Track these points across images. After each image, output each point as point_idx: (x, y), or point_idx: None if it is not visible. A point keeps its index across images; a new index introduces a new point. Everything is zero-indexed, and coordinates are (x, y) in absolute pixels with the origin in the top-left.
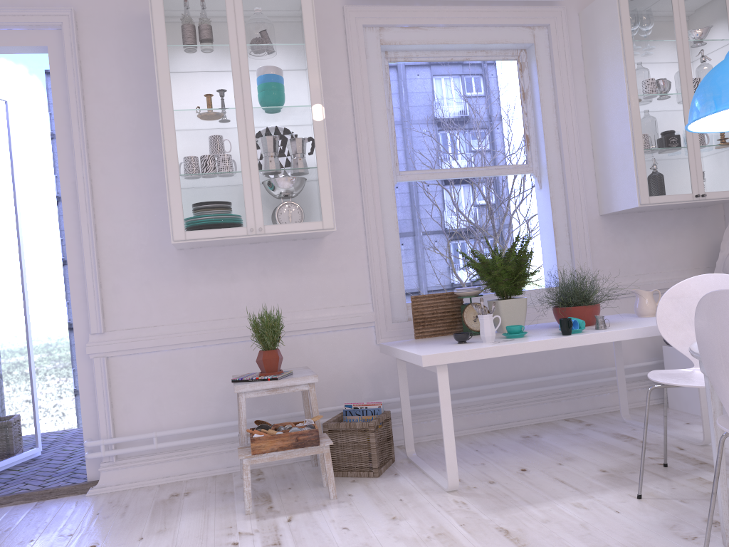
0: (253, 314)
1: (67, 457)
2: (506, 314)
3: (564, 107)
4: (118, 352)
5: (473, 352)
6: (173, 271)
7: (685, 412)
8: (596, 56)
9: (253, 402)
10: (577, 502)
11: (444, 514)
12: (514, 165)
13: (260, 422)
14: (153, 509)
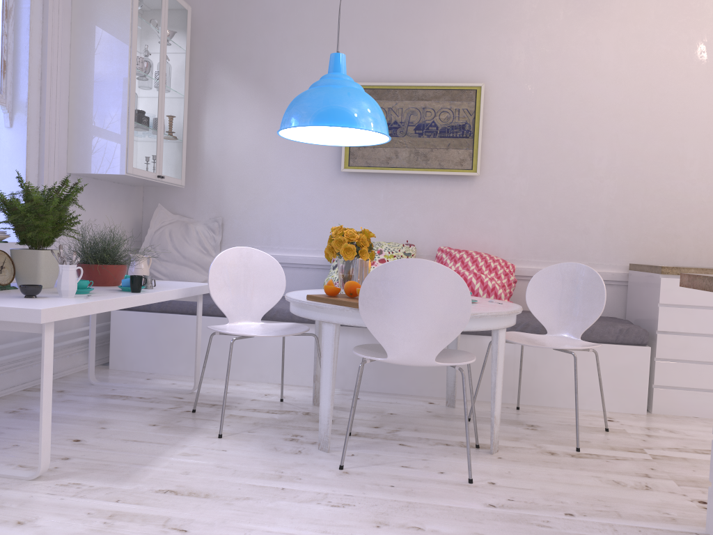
0: None
1: None
2: (45, 267)
3: (52, 47)
4: None
5: (83, 306)
6: None
7: (130, 370)
8: (92, 10)
9: None
10: (181, 452)
11: (77, 499)
12: None
13: None
14: None
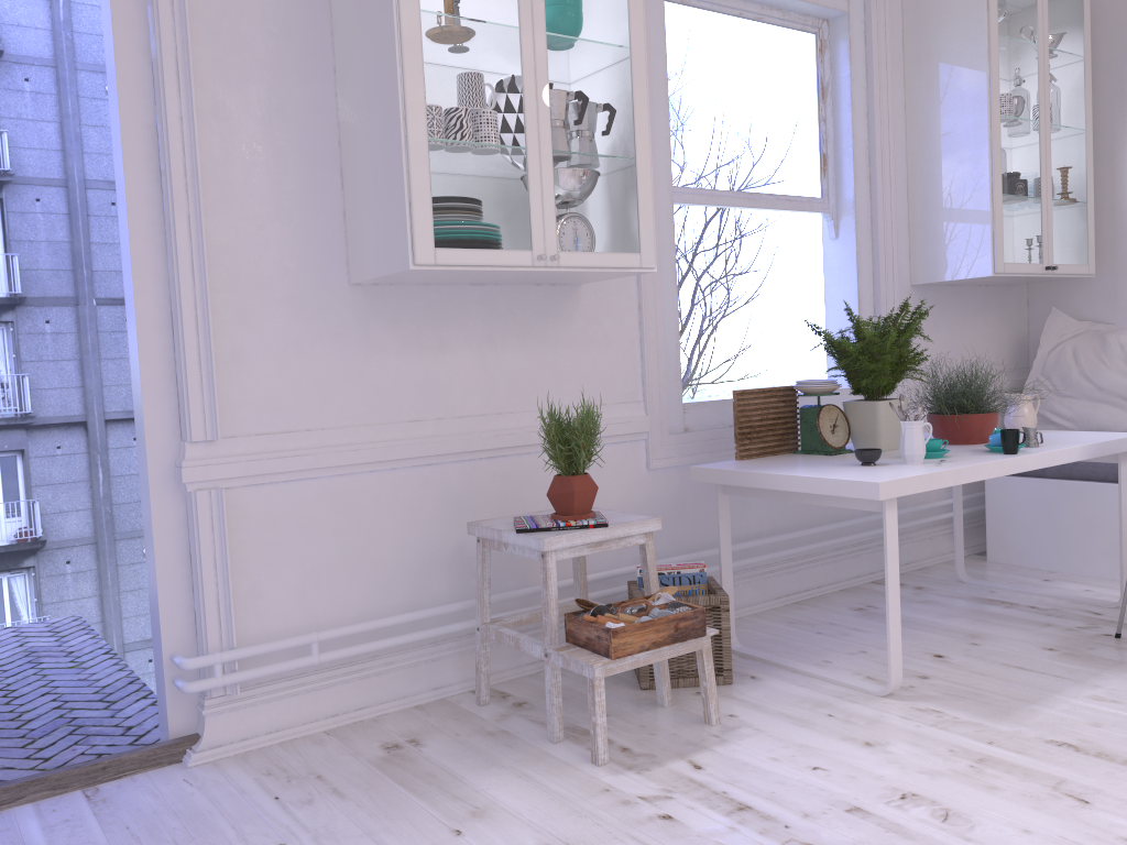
0: (472, 413)
1: (5, 698)
2: (885, 423)
3: (880, 118)
4: (242, 479)
5: (933, 477)
6: (342, 326)
7: (1018, 565)
8: (931, 49)
9: (469, 571)
10: (1090, 694)
11: (936, 730)
12: (807, 198)
13: (581, 603)
14: (390, 776)
